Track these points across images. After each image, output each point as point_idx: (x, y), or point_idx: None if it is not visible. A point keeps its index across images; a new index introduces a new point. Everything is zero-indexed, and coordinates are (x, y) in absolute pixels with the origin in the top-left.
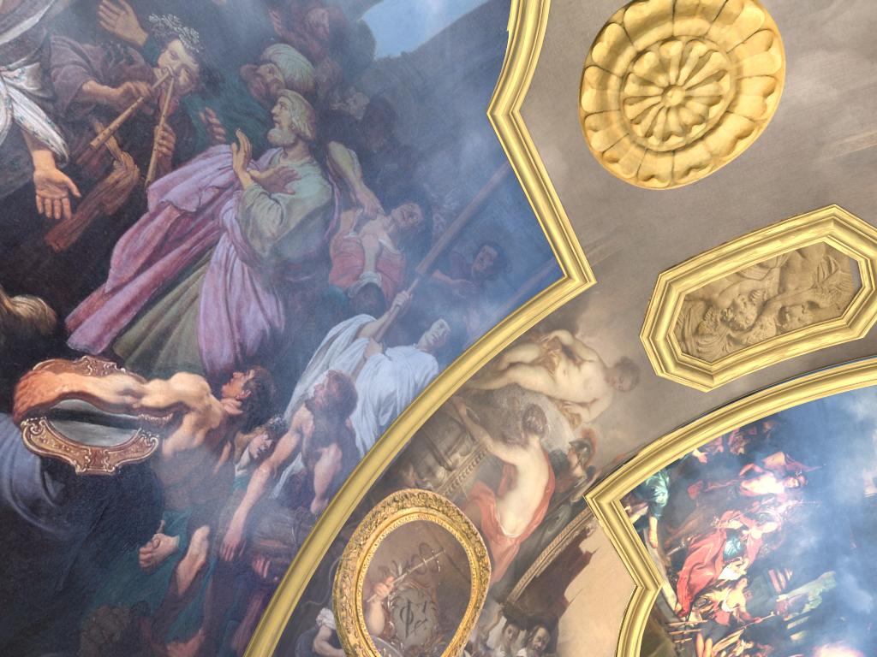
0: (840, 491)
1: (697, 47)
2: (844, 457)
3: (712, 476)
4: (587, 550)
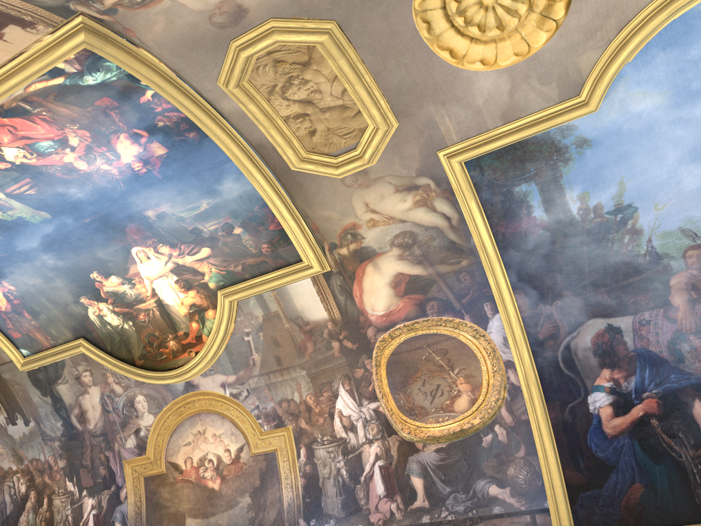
0: (141, 197)
1: (524, 7)
2: (177, 190)
3: (126, 112)
4: (5, 34)
